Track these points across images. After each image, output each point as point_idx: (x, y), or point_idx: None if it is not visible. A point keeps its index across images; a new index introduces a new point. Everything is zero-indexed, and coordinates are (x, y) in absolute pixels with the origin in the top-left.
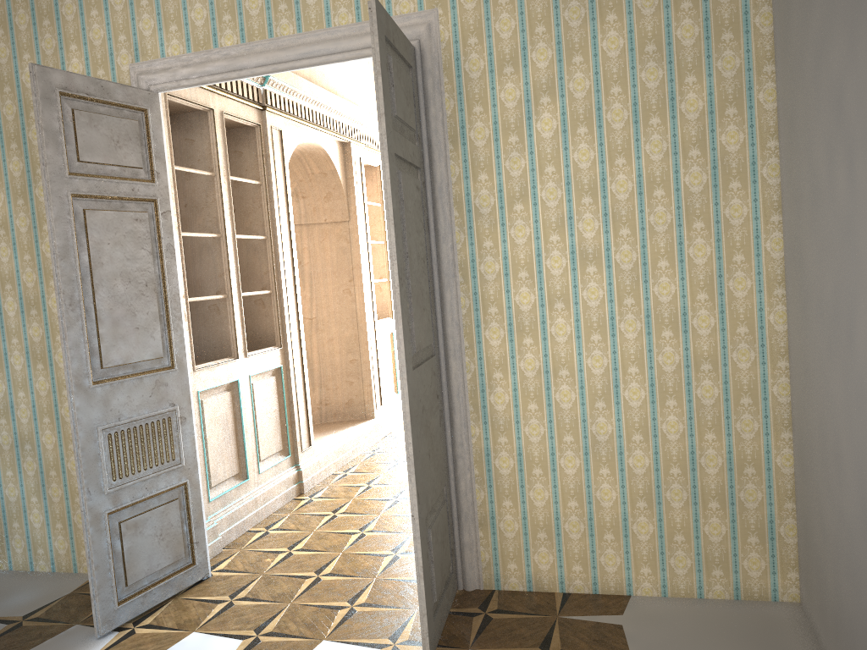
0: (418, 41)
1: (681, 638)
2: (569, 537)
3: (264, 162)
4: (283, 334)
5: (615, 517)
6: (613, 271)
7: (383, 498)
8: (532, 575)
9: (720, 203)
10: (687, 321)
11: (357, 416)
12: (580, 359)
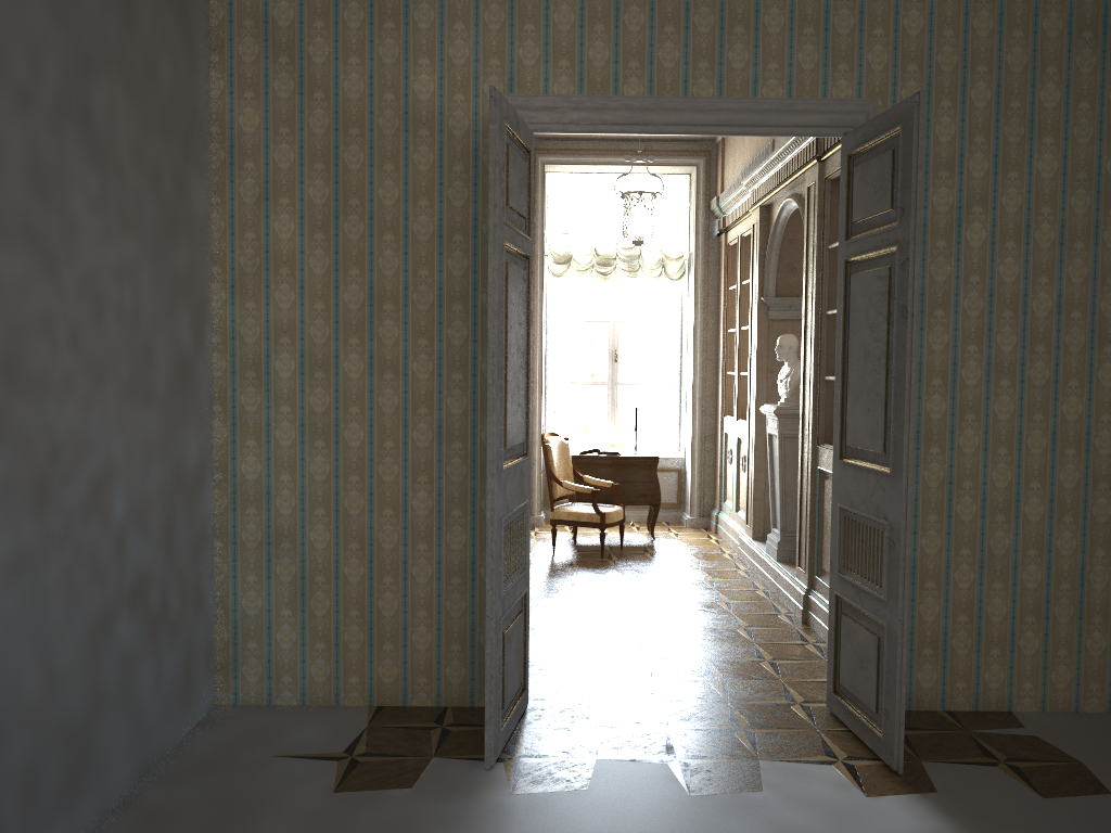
0: (854, 129)
1: (1102, 744)
2: (955, 652)
3: None
4: None
5: (1002, 632)
6: (1025, 386)
7: (617, 625)
8: (914, 694)
9: None
10: (1089, 440)
11: None
12: (984, 471)
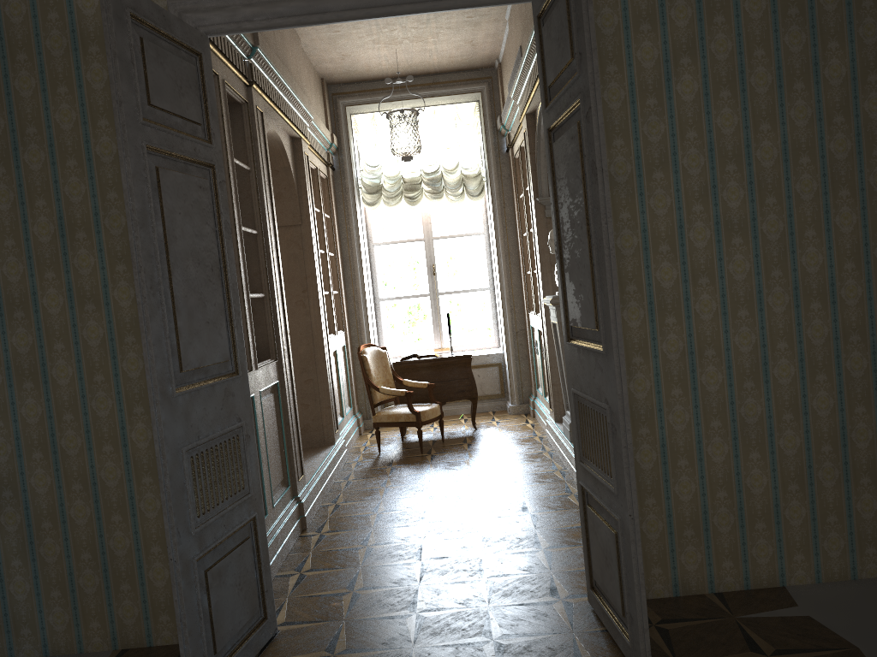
0: None
1: None
2: (718, 530)
3: (253, 146)
4: (276, 345)
5: (766, 504)
6: (759, 242)
7: (408, 524)
8: (679, 578)
9: (864, 170)
10: (834, 291)
11: (315, 443)
12: (726, 337)
